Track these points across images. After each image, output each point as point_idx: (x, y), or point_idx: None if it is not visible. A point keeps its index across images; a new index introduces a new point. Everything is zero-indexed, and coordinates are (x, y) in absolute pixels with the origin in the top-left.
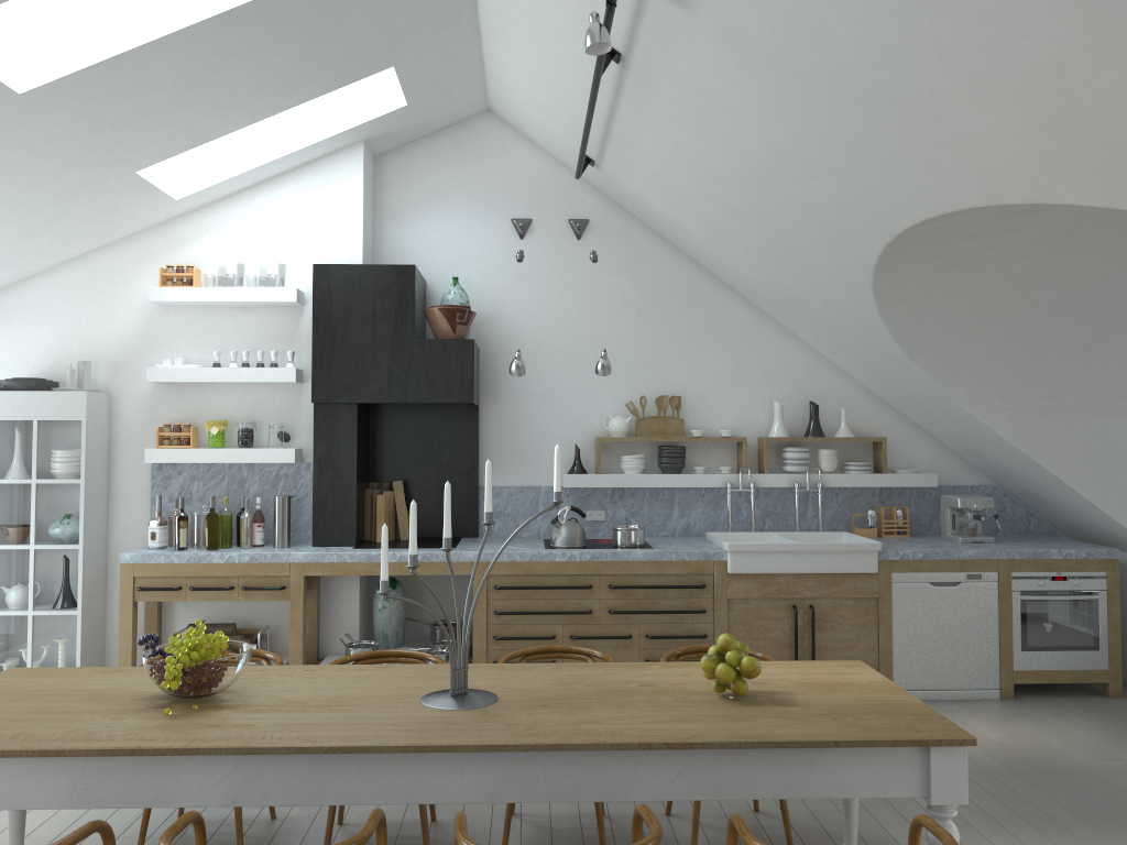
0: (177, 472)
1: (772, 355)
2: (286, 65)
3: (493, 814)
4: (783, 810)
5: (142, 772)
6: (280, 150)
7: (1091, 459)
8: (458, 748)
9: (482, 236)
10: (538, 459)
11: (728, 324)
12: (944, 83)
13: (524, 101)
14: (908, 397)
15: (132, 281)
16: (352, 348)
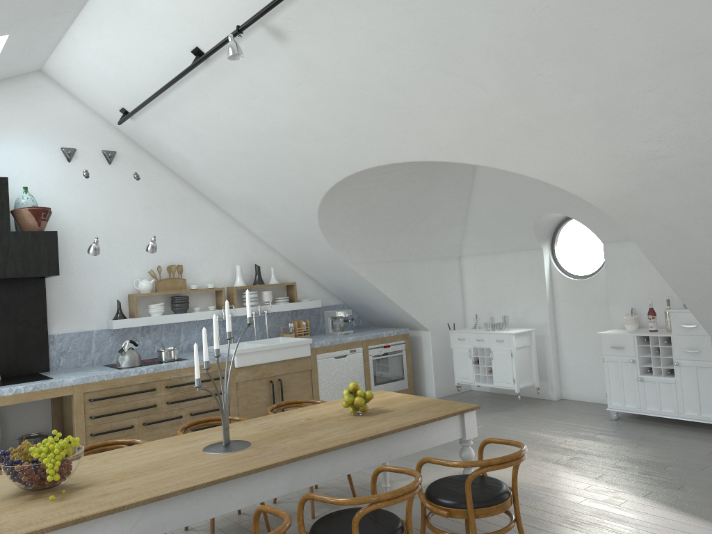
0: None
1: (232, 238)
2: None
3: (175, 533)
4: (349, 477)
5: None
6: None
7: (398, 285)
8: (277, 464)
9: (39, 158)
10: (90, 312)
11: (206, 219)
12: (429, 103)
13: (86, 70)
14: (310, 259)
15: None
16: None
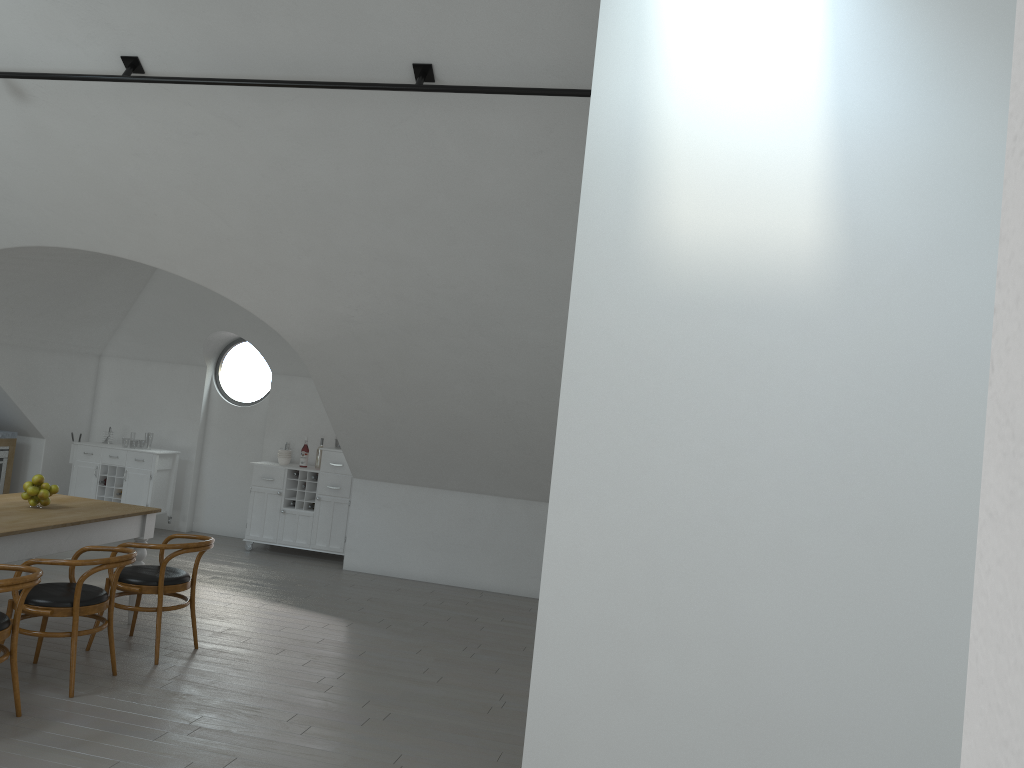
0: None
1: None
2: None
3: None
4: None
5: None
6: None
7: (20, 377)
8: None
9: None
10: None
11: None
12: (167, 215)
13: None
14: None
15: None
16: None
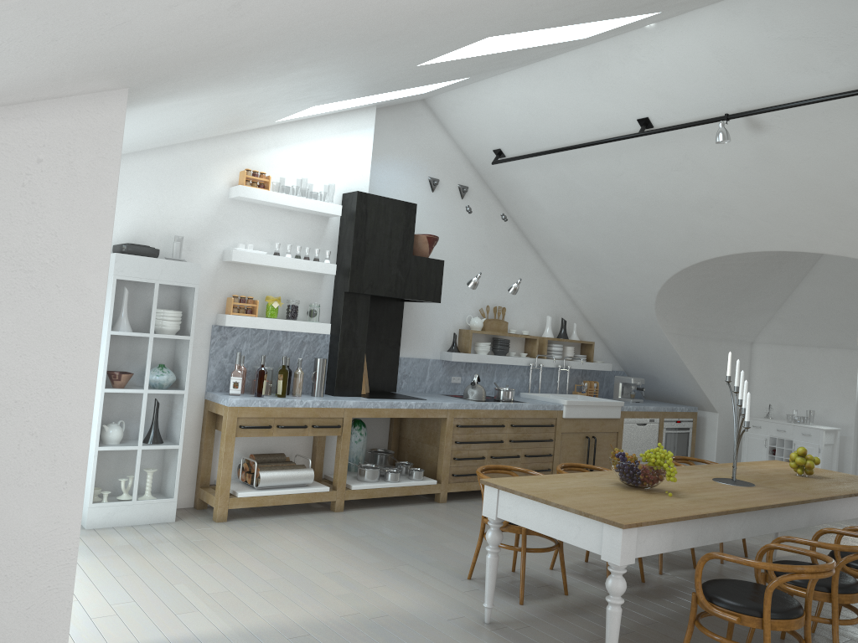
0: (232, 334)
1: (544, 288)
2: (466, 71)
3: None
4: None
5: (719, 524)
6: (347, 102)
7: (700, 362)
8: (810, 501)
9: (411, 185)
10: (428, 340)
11: (527, 266)
12: None
13: (484, 110)
14: (617, 321)
15: (208, 174)
16: (376, 255)
